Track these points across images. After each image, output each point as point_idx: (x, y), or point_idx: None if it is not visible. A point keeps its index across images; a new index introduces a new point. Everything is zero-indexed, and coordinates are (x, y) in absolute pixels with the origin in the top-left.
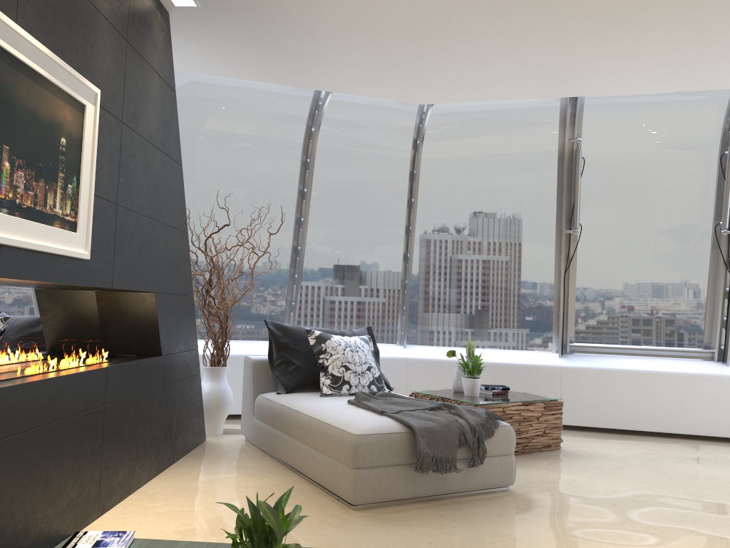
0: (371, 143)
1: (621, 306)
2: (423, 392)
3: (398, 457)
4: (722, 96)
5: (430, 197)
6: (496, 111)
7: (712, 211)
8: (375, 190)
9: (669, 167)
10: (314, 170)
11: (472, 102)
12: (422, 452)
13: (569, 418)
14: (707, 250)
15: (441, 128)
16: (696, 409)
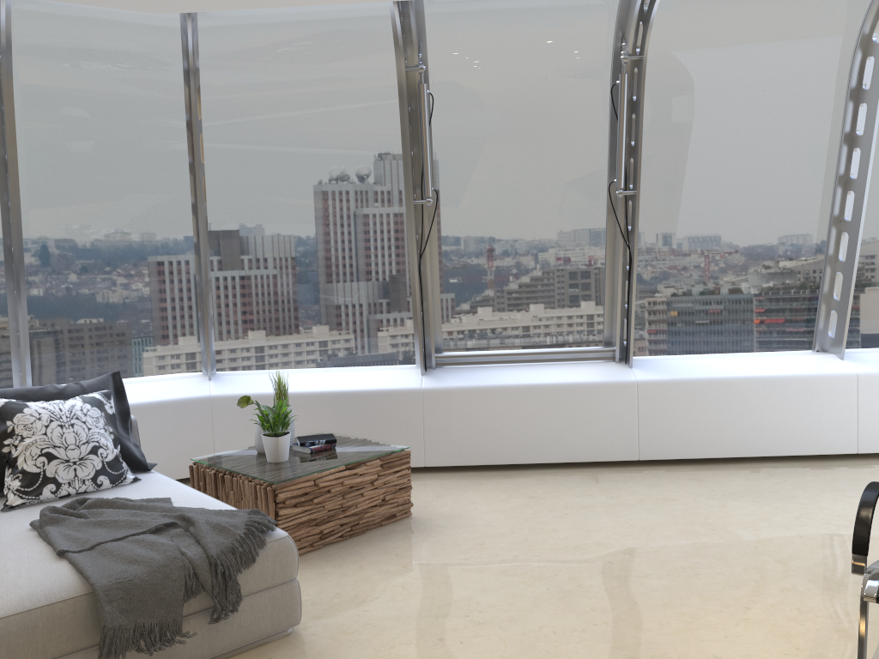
0: (113, 78)
1: (500, 298)
2: (207, 463)
3: (72, 639)
4: (609, 1)
5: (223, 158)
6: (300, 25)
7: (606, 164)
8: (133, 152)
9: (549, 104)
10: (19, 124)
11: (260, 10)
12: (110, 627)
13: (436, 457)
14: (602, 216)
15: (223, 51)
16: (594, 429)
